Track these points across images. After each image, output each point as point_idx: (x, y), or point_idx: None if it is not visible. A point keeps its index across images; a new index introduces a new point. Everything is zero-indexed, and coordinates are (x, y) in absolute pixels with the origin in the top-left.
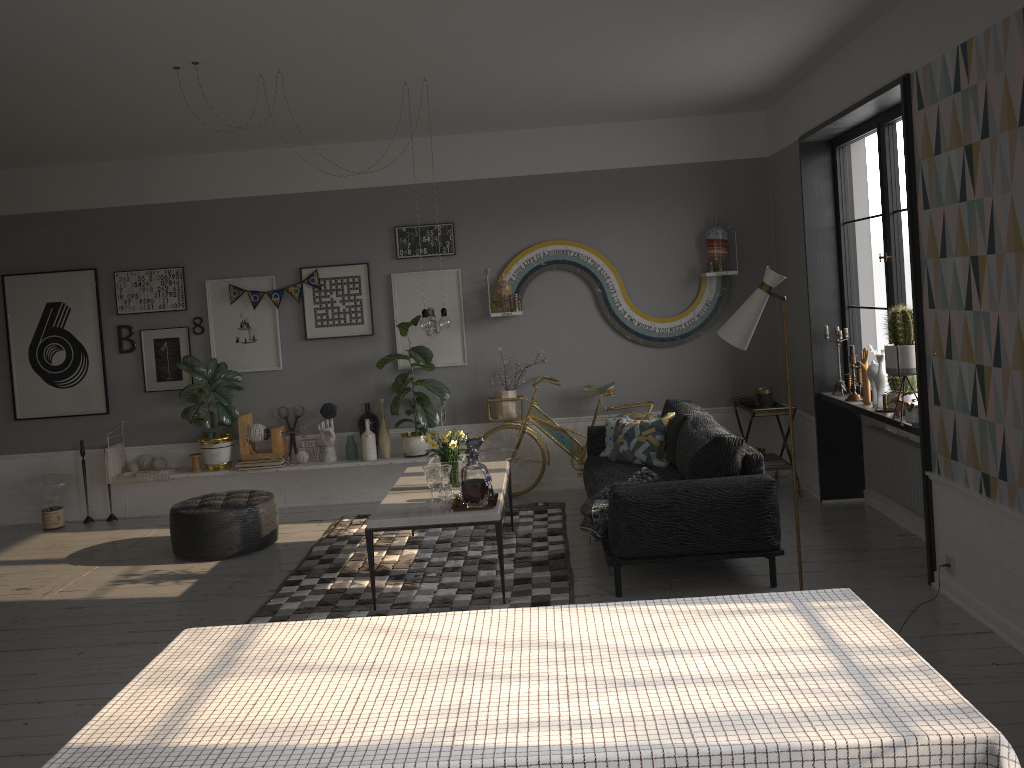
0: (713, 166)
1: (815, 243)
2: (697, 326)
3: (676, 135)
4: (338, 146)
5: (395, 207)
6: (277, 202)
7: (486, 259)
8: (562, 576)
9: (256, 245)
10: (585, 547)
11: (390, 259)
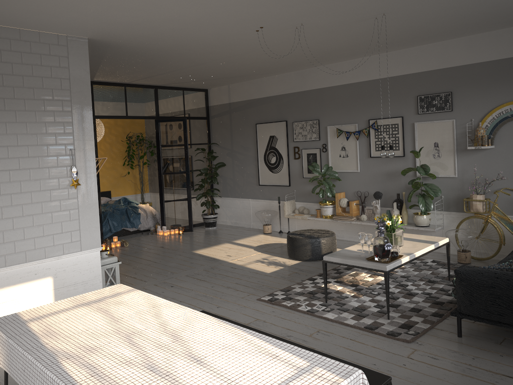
0: None
1: None
2: None
3: None
4: (389, 53)
5: (418, 84)
6: (359, 86)
7: (471, 113)
8: (439, 314)
9: (349, 108)
10: None
11: (414, 114)
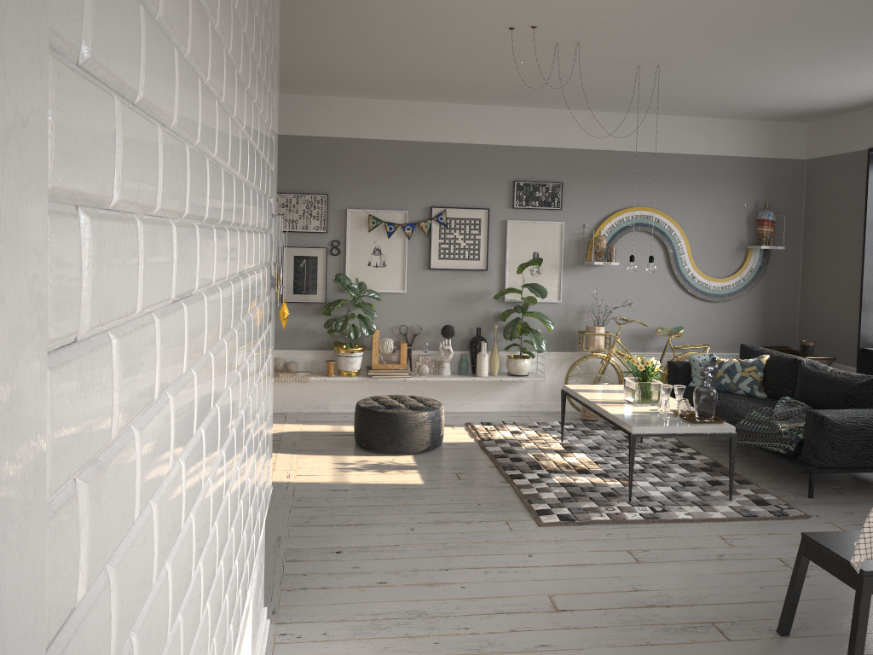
0: (765, 161)
1: (872, 232)
2: (741, 287)
3: (741, 133)
4: (473, 106)
5: (515, 164)
6: (416, 148)
7: (584, 216)
8: (744, 480)
9: (394, 183)
10: (721, 458)
11: (506, 207)
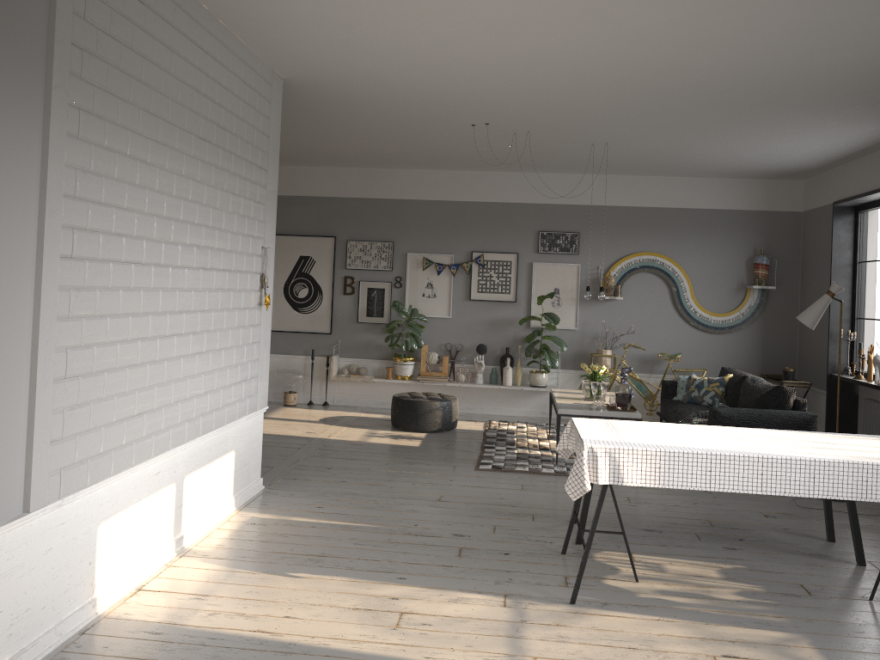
0: (763, 214)
1: (838, 273)
2: (741, 321)
3: (739, 190)
4: (507, 173)
5: (540, 218)
6: (461, 206)
7: (598, 259)
8: None
9: (443, 233)
10: None
11: (533, 252)
